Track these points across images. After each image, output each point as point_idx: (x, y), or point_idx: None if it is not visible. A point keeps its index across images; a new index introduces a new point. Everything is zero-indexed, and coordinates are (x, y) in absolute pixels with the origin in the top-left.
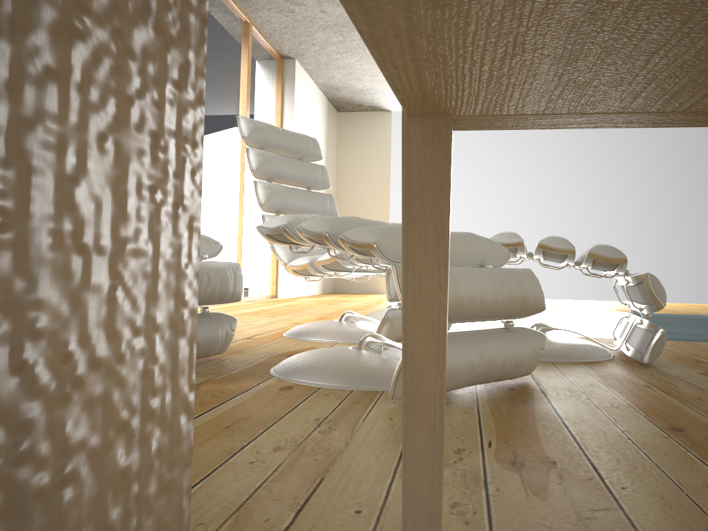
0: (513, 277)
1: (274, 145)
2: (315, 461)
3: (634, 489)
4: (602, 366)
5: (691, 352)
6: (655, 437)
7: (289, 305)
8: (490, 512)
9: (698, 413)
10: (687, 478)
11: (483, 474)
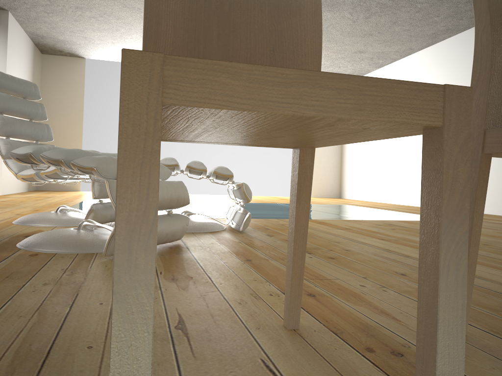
0: (173, 186)
1: (4, 87)
2: (70, 287)
3: (225, 284)
4: (219, 233)
5: (265, 224)
6: (238, 264)
7: (5, 201)
8: (163, 297)
9: (259, 252)
10: (247, 278)
11: (159, 284)
